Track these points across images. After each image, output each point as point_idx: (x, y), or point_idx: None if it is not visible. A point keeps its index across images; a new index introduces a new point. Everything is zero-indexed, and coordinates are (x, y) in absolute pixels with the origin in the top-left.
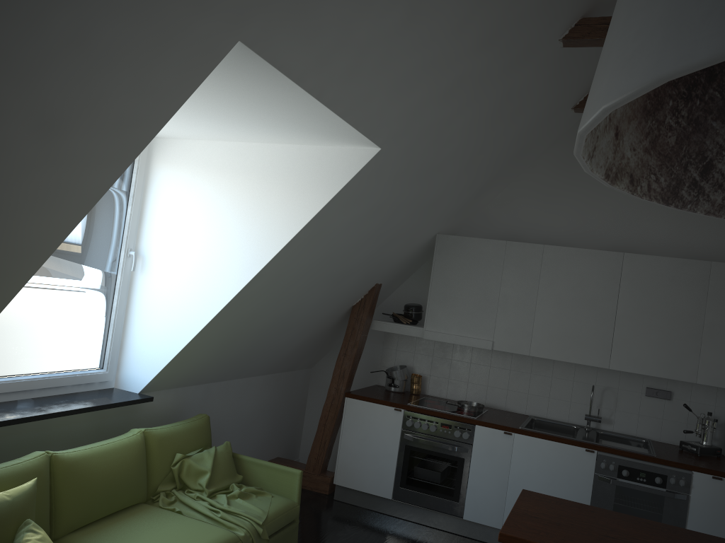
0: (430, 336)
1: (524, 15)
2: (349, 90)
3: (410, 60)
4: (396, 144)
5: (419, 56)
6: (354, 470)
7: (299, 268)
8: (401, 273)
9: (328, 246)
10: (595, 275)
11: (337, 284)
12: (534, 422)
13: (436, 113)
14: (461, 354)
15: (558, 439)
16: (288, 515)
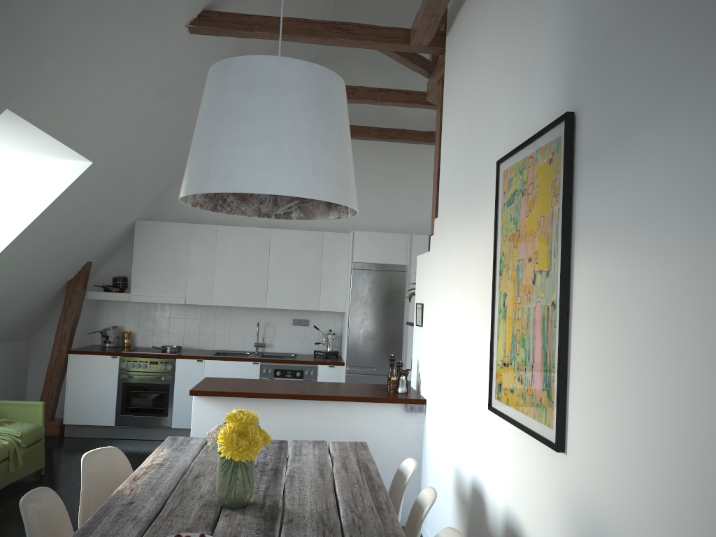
0: (136, 299)
1: (187, 78)
2: (72, 129)
3: (112, 109)
4: (104, 159)
5: (118, 106)
6: (81, 410)
7: (29, 250)
8: (108, 252)
9: (52, 232)
10: (253, 245)
11: (57, 263)
12: (220, 354)
13: (131, 138)
14: (162, 312)
15: (235, 359)
16: (37, 433)
